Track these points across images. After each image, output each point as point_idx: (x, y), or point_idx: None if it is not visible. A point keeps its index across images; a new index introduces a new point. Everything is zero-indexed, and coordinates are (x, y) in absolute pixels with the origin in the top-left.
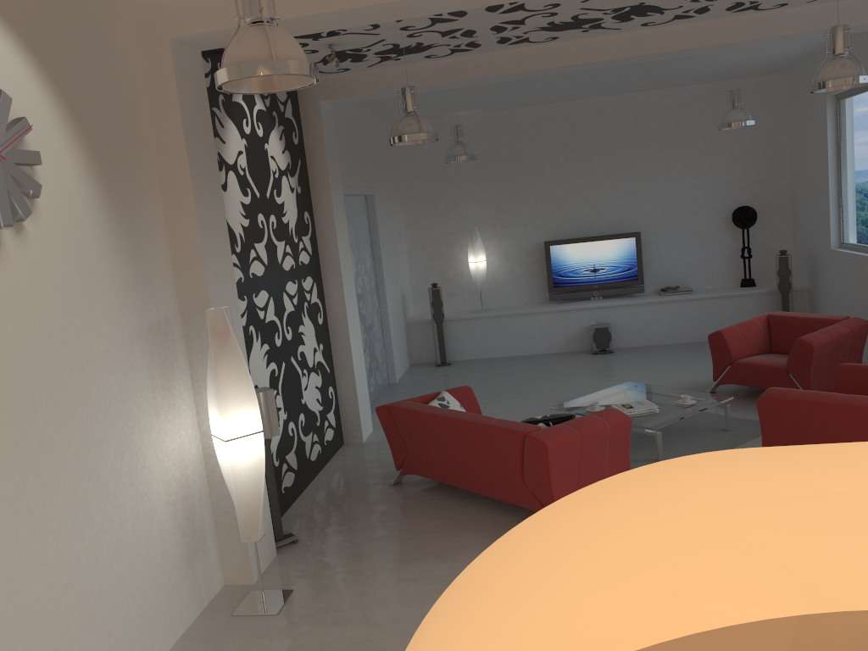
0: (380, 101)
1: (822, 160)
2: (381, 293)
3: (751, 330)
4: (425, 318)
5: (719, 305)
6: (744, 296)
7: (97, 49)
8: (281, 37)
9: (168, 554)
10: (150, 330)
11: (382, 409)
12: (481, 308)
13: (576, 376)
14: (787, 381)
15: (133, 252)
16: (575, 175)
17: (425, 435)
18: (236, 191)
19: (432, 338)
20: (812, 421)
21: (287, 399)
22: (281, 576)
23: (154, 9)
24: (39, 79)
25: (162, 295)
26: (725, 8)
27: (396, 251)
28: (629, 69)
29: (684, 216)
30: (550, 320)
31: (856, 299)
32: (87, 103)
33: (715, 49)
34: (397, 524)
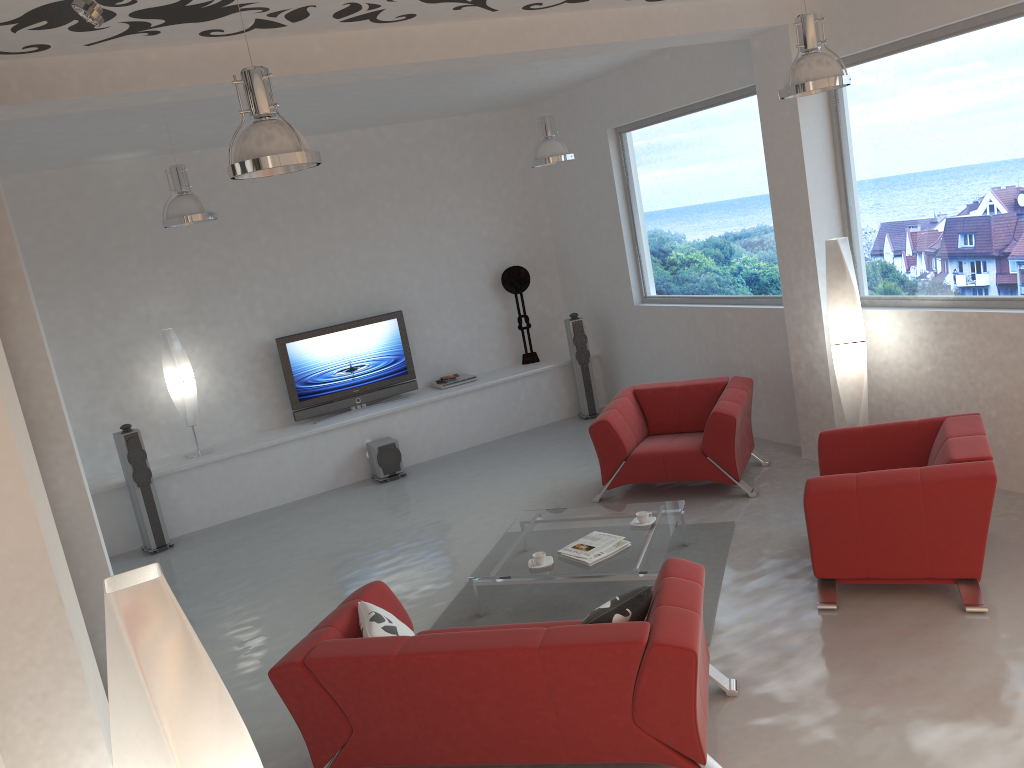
0: (24, 127)
1: (608, 204)
2: None
3: (628, 411)
4: (112, 482)
5: (512, 390)
6: (537, 374)
7: None
8: None
9: None
10: None
11: (290, 671)
12: (198, 449)
13: (397, 519)
14: (706, 465)
15: None
16: (303, 242)
17: (402, 693)
18: None
19: (130, 512)
20: (890, 510)
21: None
22: None
23: None
24: None
25: None
26: None
27: None
28: (410, 87)
29: (446, 285)
30: (310, 448)
31: (685, 358)
32: None
33: (585, 52)
34: None
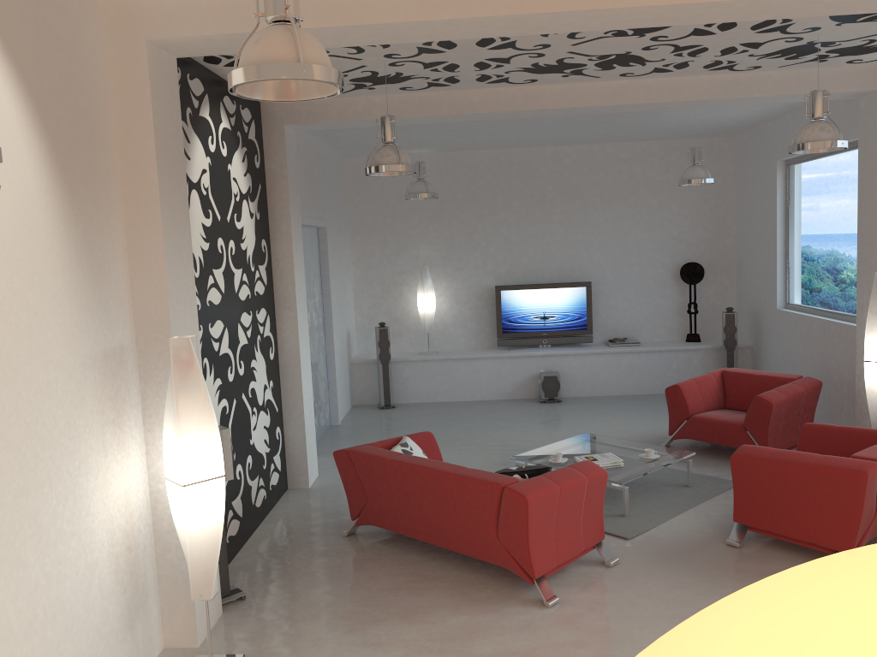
0: (340, 131)
1: (770, 222)
2: (328, 330)
3: (707, 385)
4: (370, 358)
5: (666, 359)
6: (690, 350)
7: (68, 43)
8: (309, 40)
9: (107, 614)
10: (104, 357)
11: (341, 454)
12: (428, 350)
13: (527, 425)
14: (744, 437)
15: (91, 269)
16: (529, 222)
17: (389, 483)
18: (198, 212)
19: (376, 379)
20: (788, 481)
21: (236, 439)
22: (230, 639)
23: (132, 7)
24: (4, 67)
25: (118, 319)
26: (703, 66)
27: (343, 287)
28: (593, 119)
29: (634, 269)
30: (498, 366)
31: (802, 359)
32: (53, 100)
33: (687, 105)
34: (355, 580)
